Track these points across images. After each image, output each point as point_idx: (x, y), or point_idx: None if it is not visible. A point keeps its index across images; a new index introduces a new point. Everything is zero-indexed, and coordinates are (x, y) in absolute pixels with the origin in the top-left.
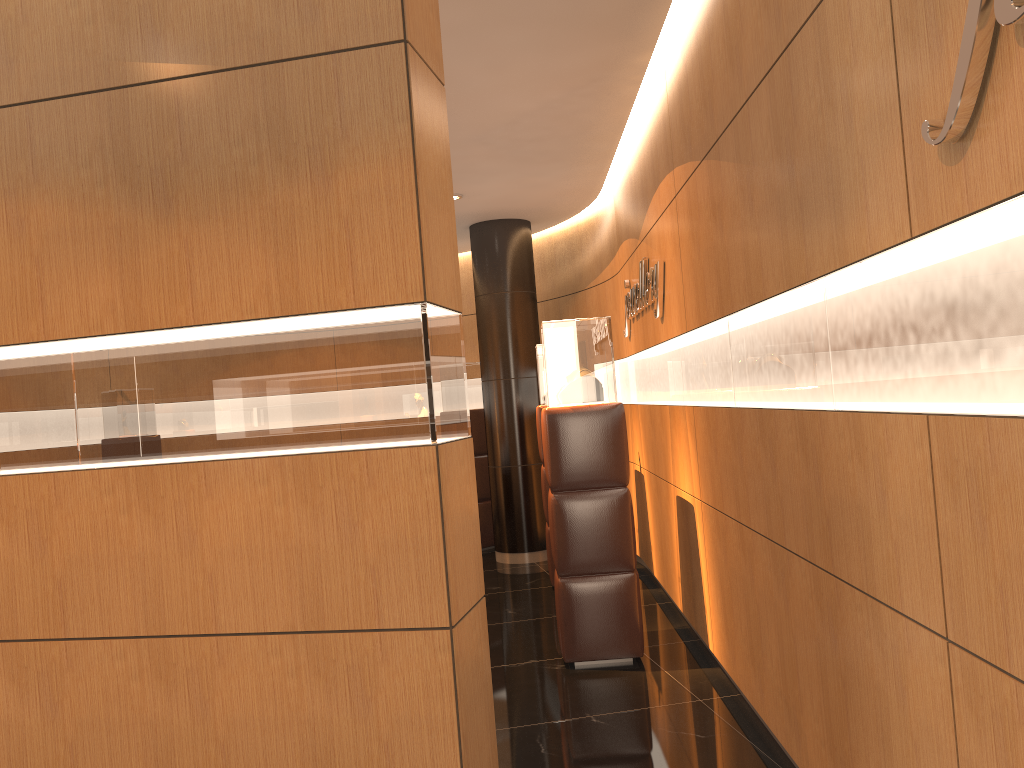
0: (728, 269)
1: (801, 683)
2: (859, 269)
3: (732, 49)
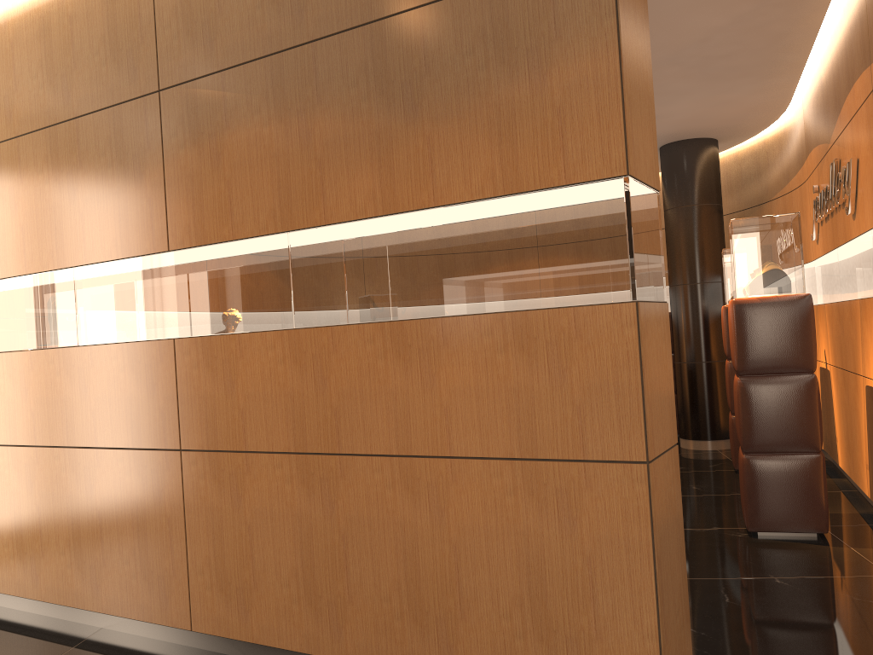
0: None
1: None
2: None
3: None
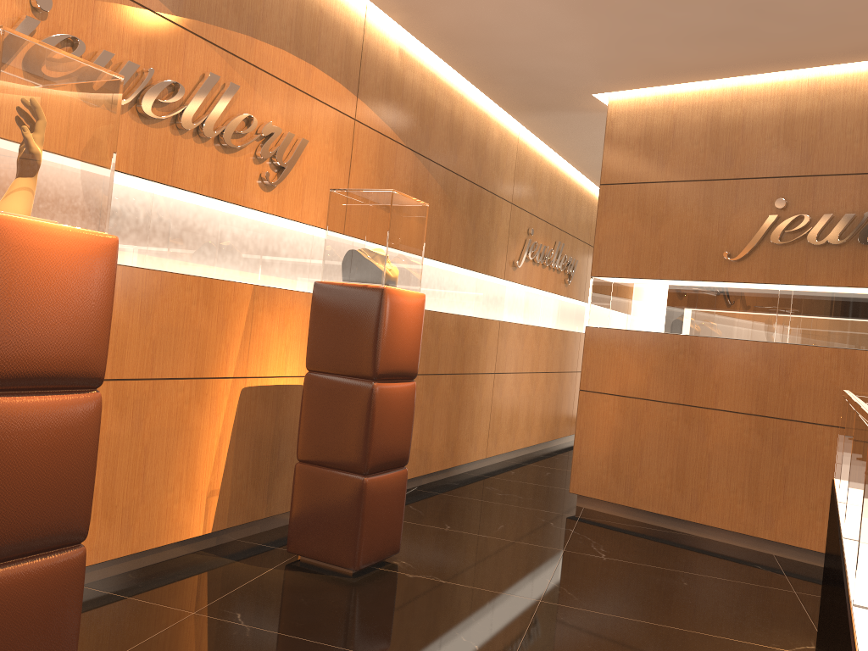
0: None
1: (434, 431)
2: (490, 278)
3: (452, 140)
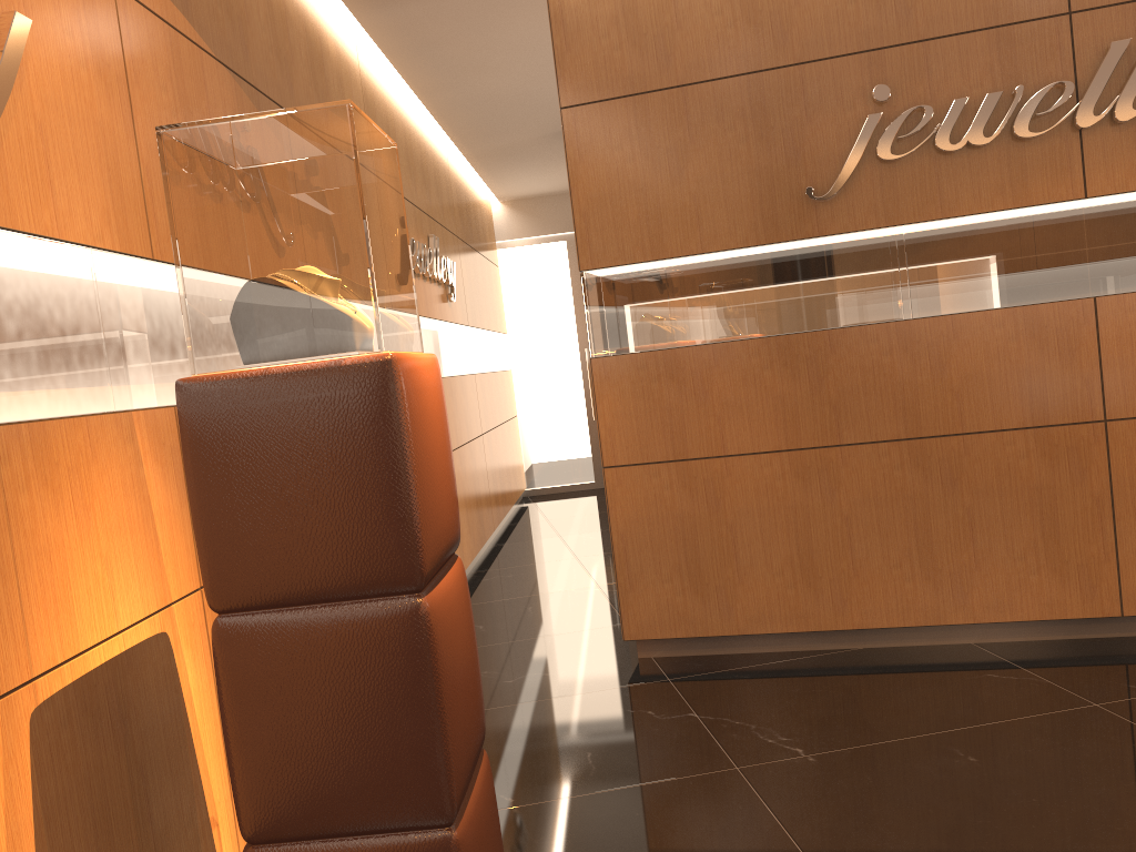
0: None
1: None
2: None
3: (280, 51)
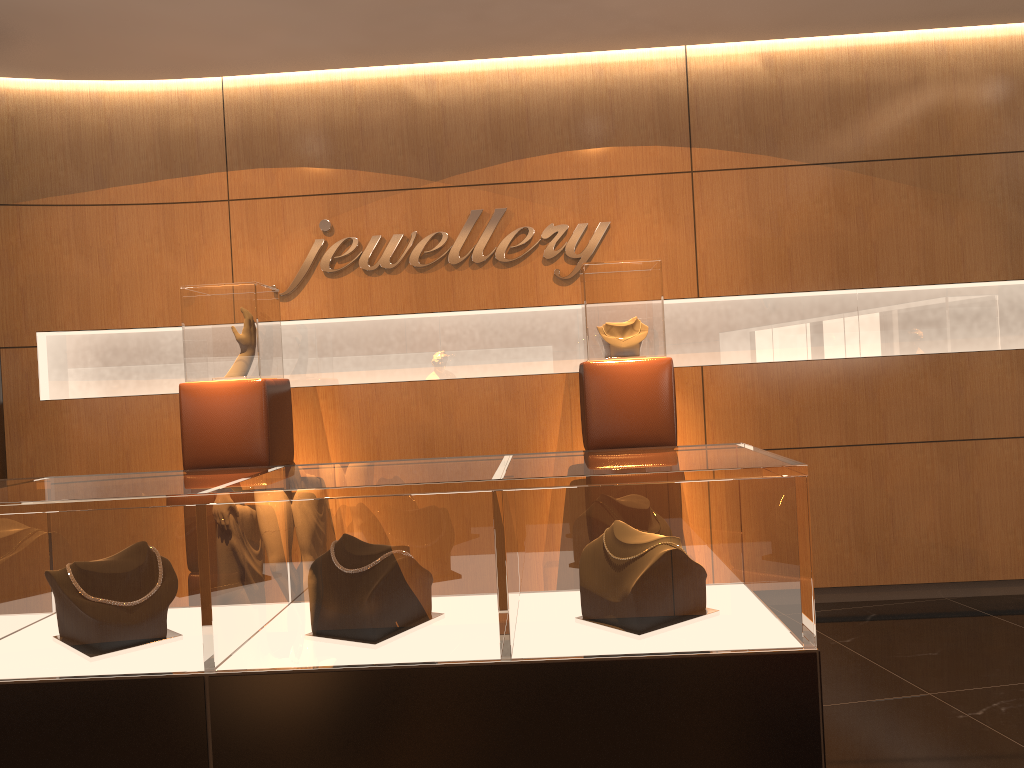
0: (874, 255)
1: (985, 520)
2: None
3: (930, 114)
